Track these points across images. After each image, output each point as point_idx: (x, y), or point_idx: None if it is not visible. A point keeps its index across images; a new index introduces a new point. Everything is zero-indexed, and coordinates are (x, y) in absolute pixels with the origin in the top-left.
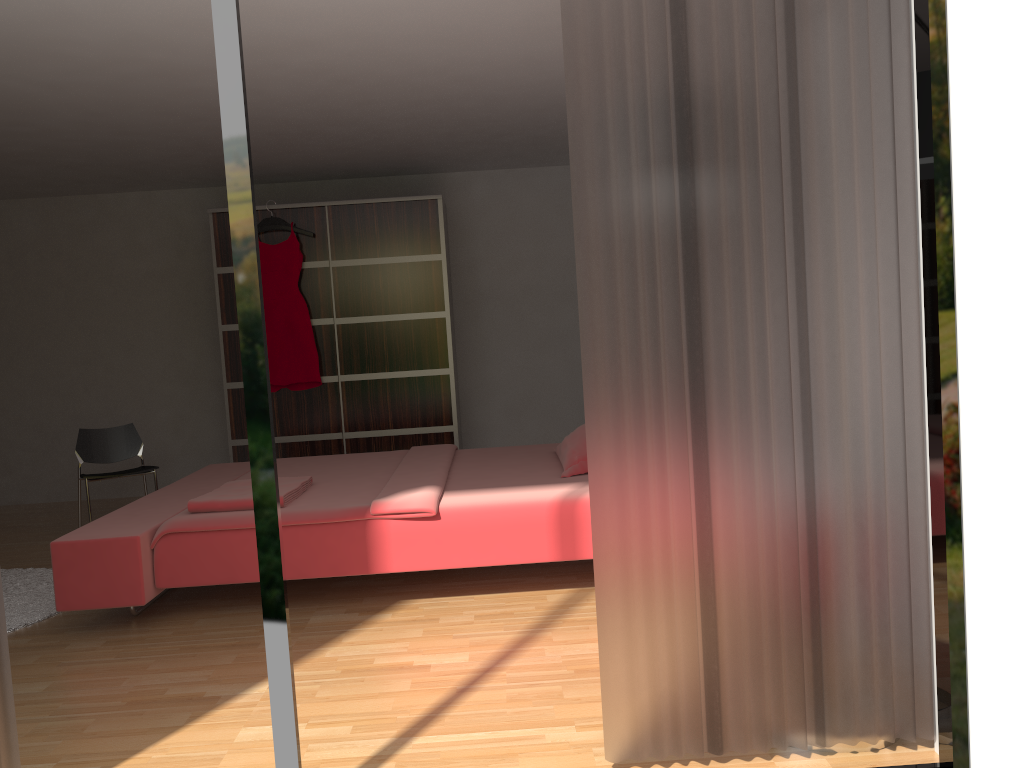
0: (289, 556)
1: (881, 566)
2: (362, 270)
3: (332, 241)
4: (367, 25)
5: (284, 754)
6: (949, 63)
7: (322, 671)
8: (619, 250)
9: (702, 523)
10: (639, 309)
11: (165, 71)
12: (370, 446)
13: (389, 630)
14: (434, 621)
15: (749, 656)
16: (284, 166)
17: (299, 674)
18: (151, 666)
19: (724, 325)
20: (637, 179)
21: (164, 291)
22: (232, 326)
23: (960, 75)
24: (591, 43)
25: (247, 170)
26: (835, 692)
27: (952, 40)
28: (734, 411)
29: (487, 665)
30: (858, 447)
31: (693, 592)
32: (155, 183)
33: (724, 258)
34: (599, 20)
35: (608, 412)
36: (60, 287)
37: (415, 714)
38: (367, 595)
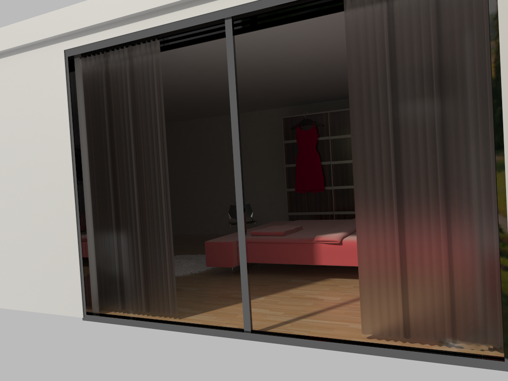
0: (284, 254)
1: (482, 268)
2: (343, 140)
3: (330, 128)
4: (315, 45)
5: (245, 308)
6: (499, 52)
7: (284, 296)
8: (367, 135)
9: (400, 243)
10: (374, 158)
11: (249, 69)
12: (345, 218)
13: (317, 287)
14: (336, 286)
15: (421, 300)
16: (311, 97)
17: (276, 296)
18: (231, 287)
19: (409, 164)
20: (374, 108)
21: (266, 151)
22: (289, 165)
23: (505, 56)
24: (357, 57)
25: (236, 114)
26: (460, 321)
27: (501, 42)
28: (414, 199)
29: (345, 302)
30: (470, 216)
31: (396, 271)
32: (263, 107)
33: (409, 137)
34: (359, 49)
35: (363, 198)
36: (229, 150)
37: (307, 312)
38: (317, 275)
